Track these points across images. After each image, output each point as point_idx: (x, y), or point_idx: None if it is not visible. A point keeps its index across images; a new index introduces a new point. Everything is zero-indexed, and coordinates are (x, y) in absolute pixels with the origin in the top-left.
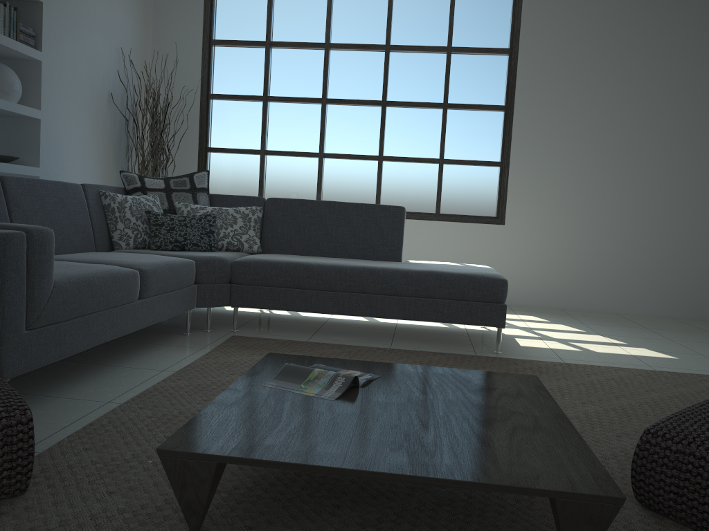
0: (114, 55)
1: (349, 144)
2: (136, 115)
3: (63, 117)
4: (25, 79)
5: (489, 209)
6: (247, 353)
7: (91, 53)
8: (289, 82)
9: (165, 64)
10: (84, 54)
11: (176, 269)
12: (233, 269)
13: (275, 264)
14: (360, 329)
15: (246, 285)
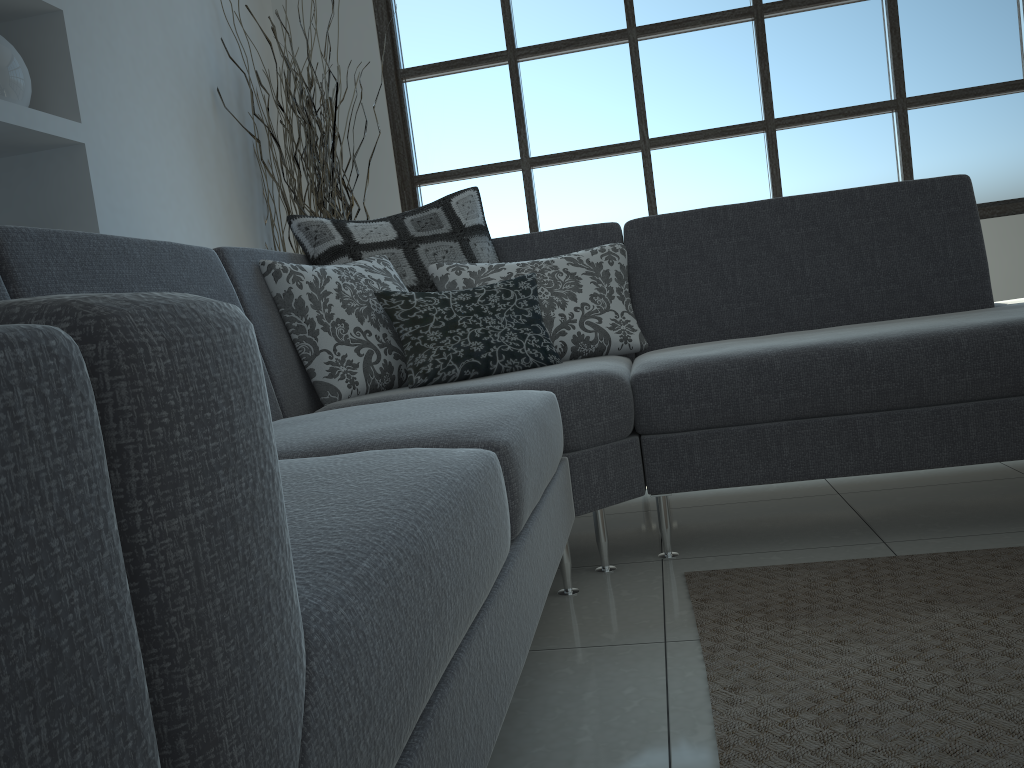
0: (208, 12)
1: (699, 111)
2: (273, 129)
3: (132, 140)
4: (35, 59)
5: (1020, 182)
6: (820, 640)
7: (164, 3)
8: (553, 12)
9: (315, 4)
10: (151, 3)
11: (544, 422)
12: (640, 396)
13: (753, 362)
14: (945, 489)
15: (684, 433)
